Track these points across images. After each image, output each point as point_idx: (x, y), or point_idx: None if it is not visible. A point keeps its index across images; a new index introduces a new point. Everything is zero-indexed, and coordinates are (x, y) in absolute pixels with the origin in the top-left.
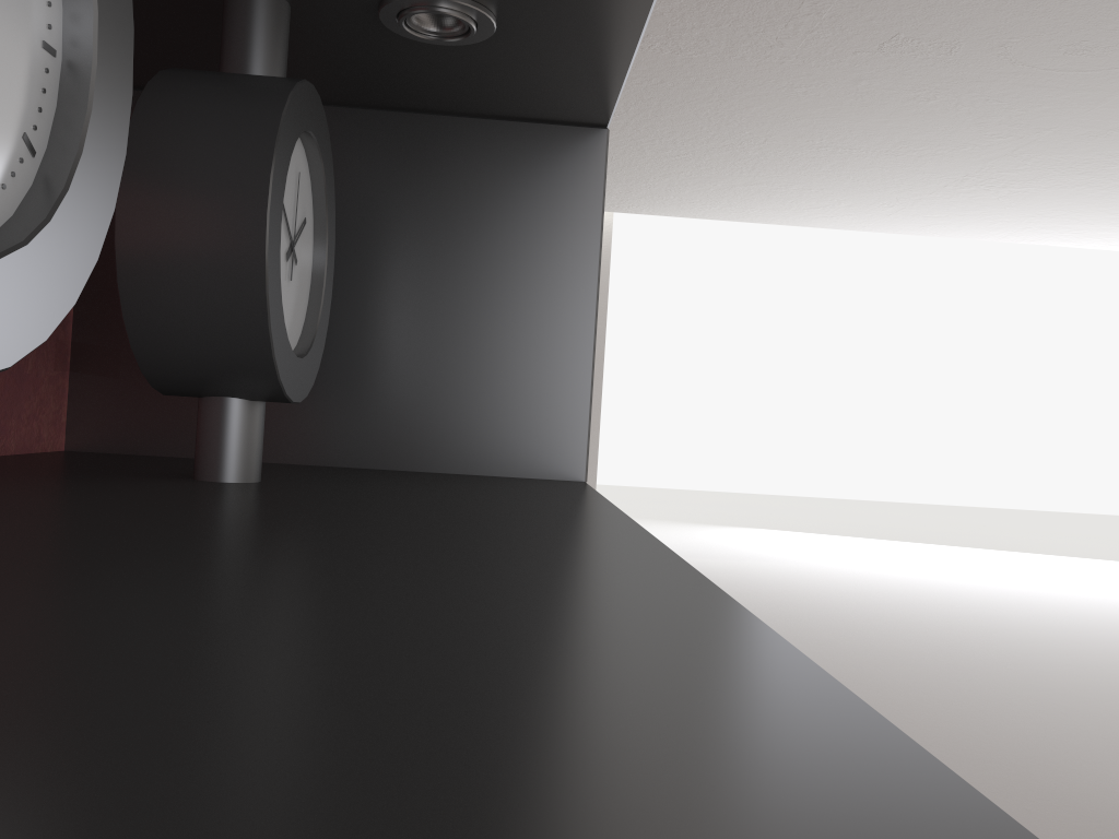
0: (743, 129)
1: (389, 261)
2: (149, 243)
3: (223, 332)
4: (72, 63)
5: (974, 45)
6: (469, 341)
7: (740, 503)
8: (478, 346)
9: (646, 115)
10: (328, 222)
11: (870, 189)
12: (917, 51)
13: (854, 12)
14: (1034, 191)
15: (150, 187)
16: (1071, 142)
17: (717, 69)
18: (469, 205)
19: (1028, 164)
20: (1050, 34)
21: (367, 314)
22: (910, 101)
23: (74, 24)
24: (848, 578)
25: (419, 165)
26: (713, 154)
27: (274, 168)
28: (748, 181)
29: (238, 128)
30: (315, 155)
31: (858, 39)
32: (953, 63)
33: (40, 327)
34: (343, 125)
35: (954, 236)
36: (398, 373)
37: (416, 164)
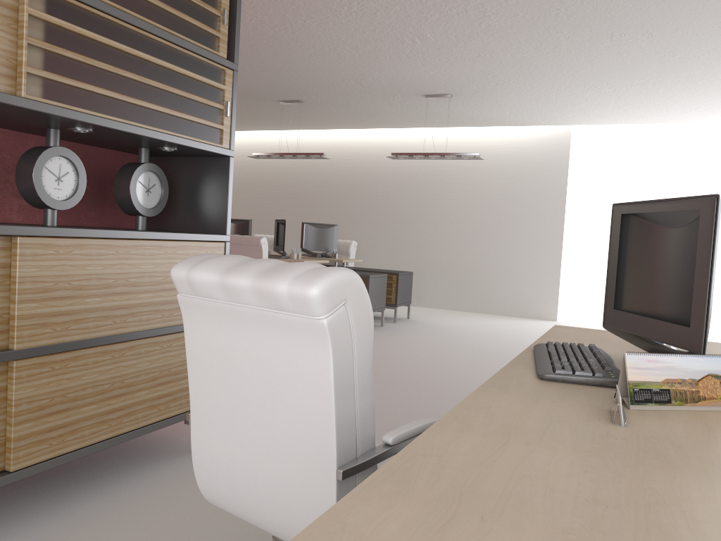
0: (588, 80)
1: (192, 188)
2: (117, 192)
3: (128, 205)
4: (78, 181)
5: (661, 32)
6: (205, 204)
7: None
8: (207, 206)
9: (530, 80)
10: (163, 184)
11: (706, 100)
12: (634, 38)
13: (578, 29)
14: None
15: (117, 184)
16: None
17: (541, 58)
18: (205, 175)
19: None
20: (697, 22)
21: (188, 199)
22: (663, 58)
23: (78, 177)
24: None
25: (196, 167)
26: (587, 93)
27: (131, 180)
28: (624, 103)
29: (128, 174)
30: (155, 173)
31: (595, 38)
32: (662, 40)
33: (72, 205)
34: (184, 160)
35: None
36: (193, 212)
37: (196, 167)
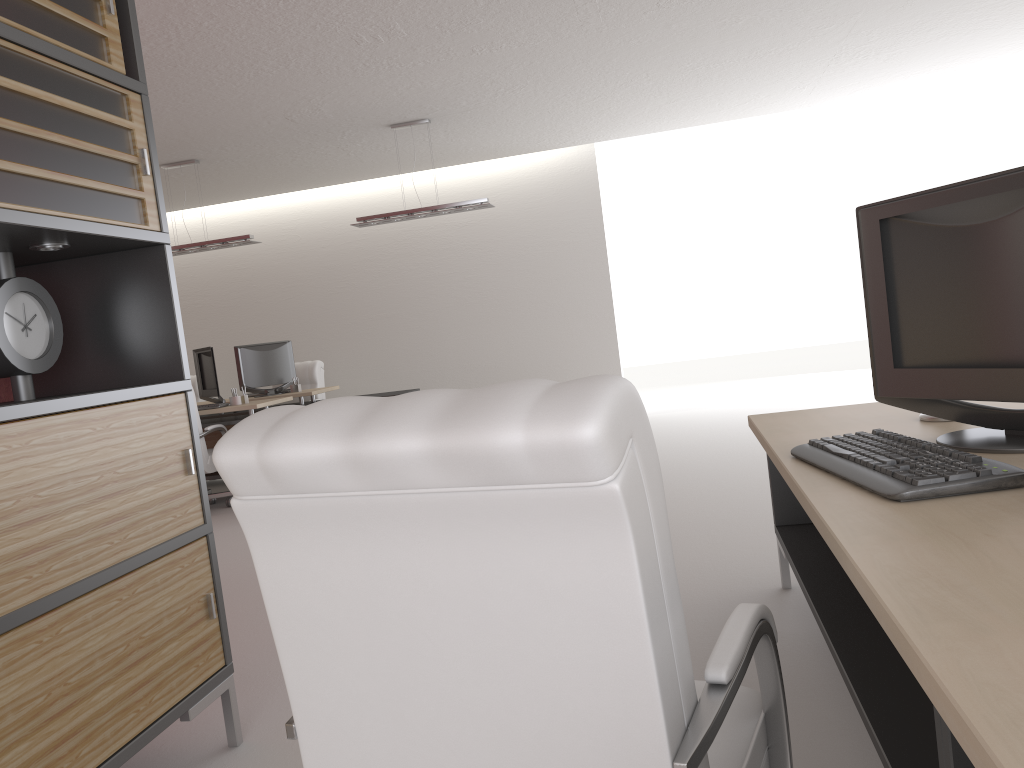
0: (622, 72)
1: (102, 311)
2: None
3: None
4: None
5: None
6: (134, 335)
7: (815, 353)
8: (137, 336)
9: (543, 82)
10: (50, 311)
11: (770, 82)
12: (688, 0)
13: None
14: (908, 50)
15: None
16: (888, 15)
17: (560, 46)
18: (123, 285)
19: (875, 36)
20: None
21: (99, 332)
22: (723, 26)
23: None
24: (833, 403)
25: (104, 274)
26: (619, 92)
27: None
28: (667, 101)
29: None
30: (32, 294)
31: (637, 6)
32: None
33: None
34: (76, 265)
35: (887, 93)
36: (113, 351)
37: (103, 273)
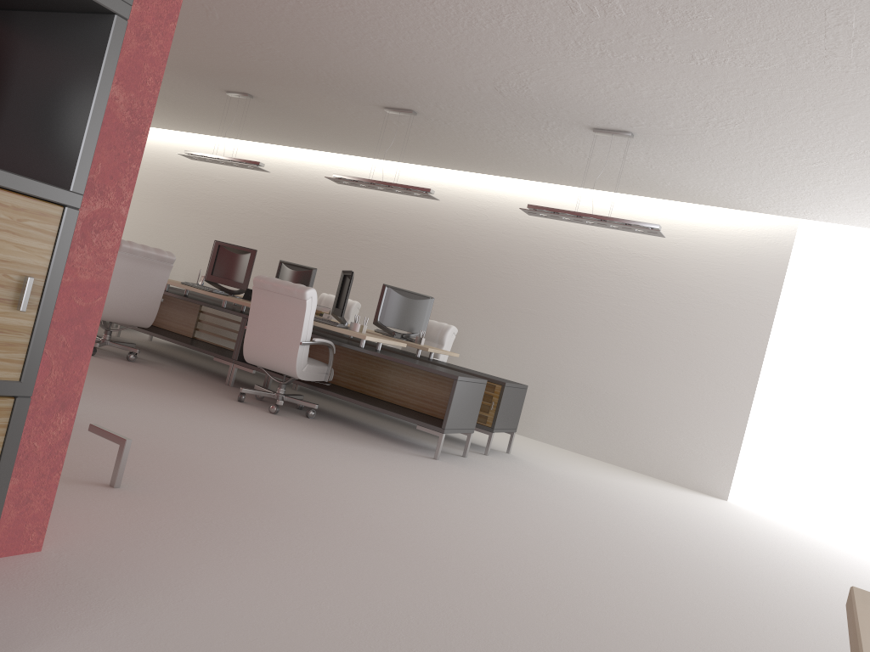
0: (856, 137)
1: (32, 81)
2: None
3: None
4: None
5: None
6: (48, 119)
7: None
8: (50, 121)
9: (761, 123)
10: None
11: None
12: None
13: None
14: None
15: None
16: None
17: (793, 79)
18: (62, 54)
19: None
20: None
21: (21, 105)
22: None
23: None
24: None
25: (51, 36)
26: (845, 162)
27: None
28: None
29: None
30: None
31: None
32: None
33: None
34: (33, 19)
35: None
36: (24, 133)
37: (50, 36)
